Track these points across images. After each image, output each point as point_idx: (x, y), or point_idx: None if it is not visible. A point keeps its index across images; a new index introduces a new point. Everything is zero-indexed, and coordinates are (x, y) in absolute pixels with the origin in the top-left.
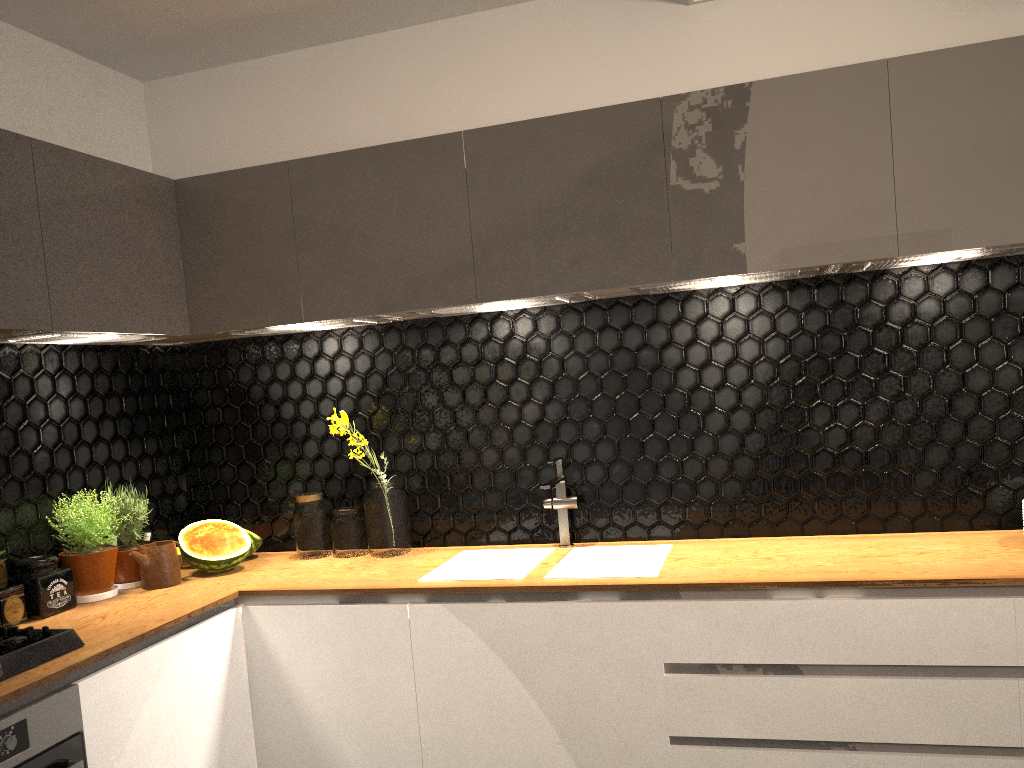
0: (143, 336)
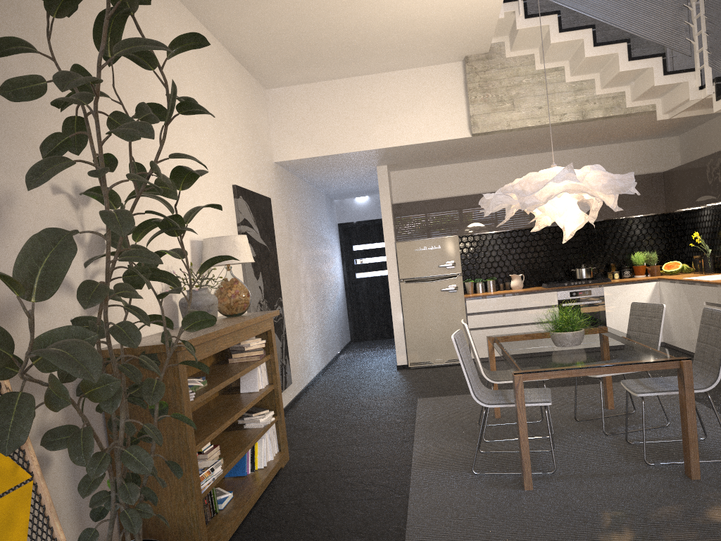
0: (650, 214)
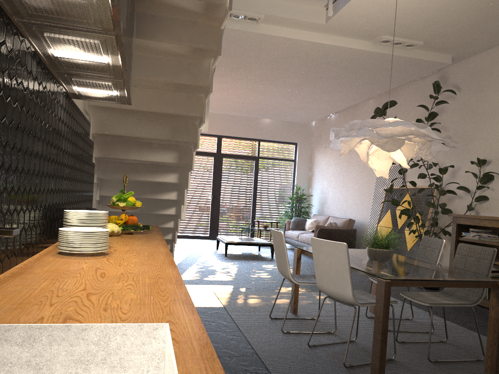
0: None
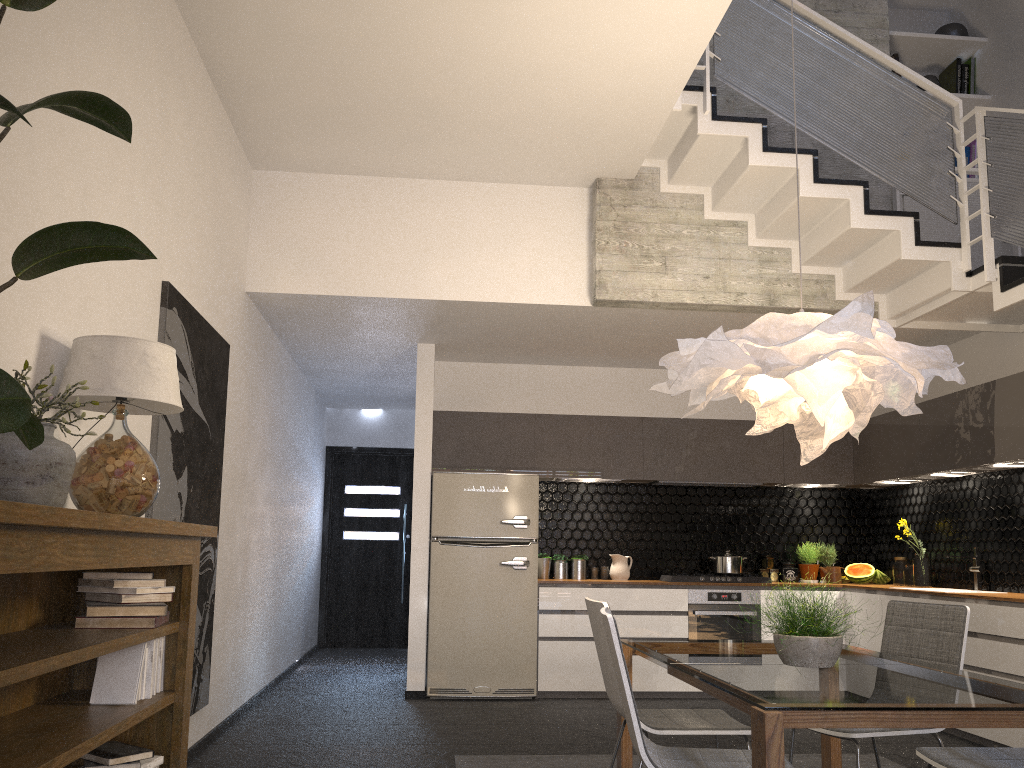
0: (831, 485)
